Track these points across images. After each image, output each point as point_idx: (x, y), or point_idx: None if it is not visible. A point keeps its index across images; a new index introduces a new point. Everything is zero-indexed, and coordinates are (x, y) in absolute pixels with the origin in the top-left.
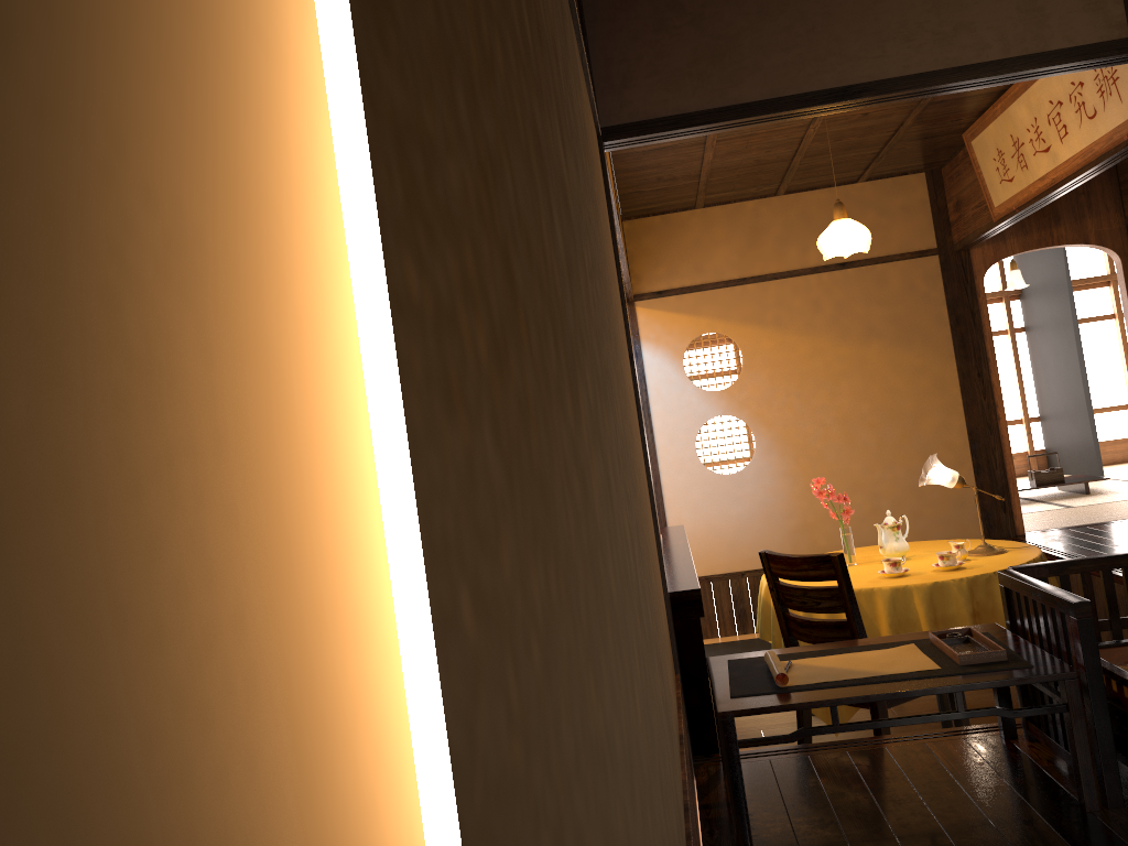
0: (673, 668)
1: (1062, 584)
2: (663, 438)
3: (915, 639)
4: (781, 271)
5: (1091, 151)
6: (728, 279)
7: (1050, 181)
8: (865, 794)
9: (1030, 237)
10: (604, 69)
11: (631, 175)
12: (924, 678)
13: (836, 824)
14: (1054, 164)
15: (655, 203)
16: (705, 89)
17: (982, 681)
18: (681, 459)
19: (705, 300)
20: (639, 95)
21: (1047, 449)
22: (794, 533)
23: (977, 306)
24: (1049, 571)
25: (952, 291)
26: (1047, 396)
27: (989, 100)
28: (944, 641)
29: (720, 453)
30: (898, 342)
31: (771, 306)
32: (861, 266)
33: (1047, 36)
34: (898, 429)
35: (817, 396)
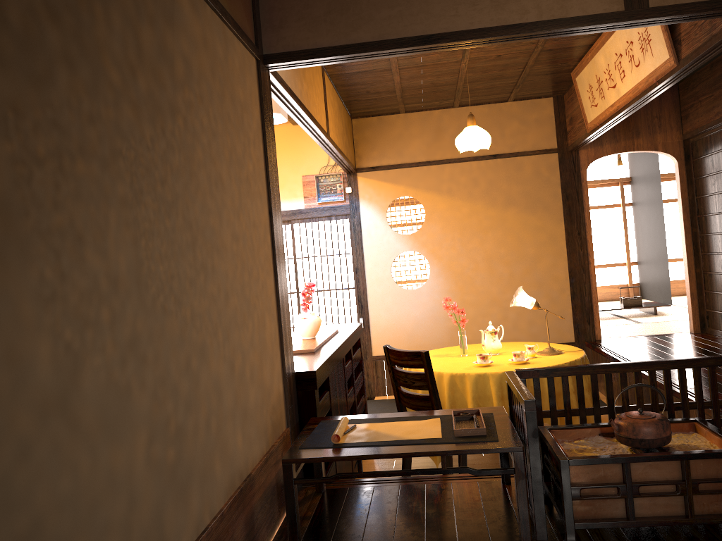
0: (281, 424)
1: (548, 383)
2: (370, 264)
3: (446, 414)
4: (454, 158)
5: (637, 89)
6: (419, 161)
7: (616, 107)
8: (392, 517)
9: (619, 144)
10: (268, 14)
11: (348, 89)
12: (426, 444)
13: (360, 538)
14: (618, 96)
15: (371, 108)
16: (335, 32)
17: (458, 449)
18: (381, 278)
19: (403, 174)
20: (290, 33)
21: (640, 283)
22: (451, 330)
23: (581, 188)
24: (540, 373)
25: (565, 177)
26: (642, 248)
27: (584, 51)
28: (457, 418)
29: (407, 275)
30: (527, 209)
31: (446, 181)
32: (507, 157)
33: (568, 7)
34: (523, 266)
35: (472, 241)
